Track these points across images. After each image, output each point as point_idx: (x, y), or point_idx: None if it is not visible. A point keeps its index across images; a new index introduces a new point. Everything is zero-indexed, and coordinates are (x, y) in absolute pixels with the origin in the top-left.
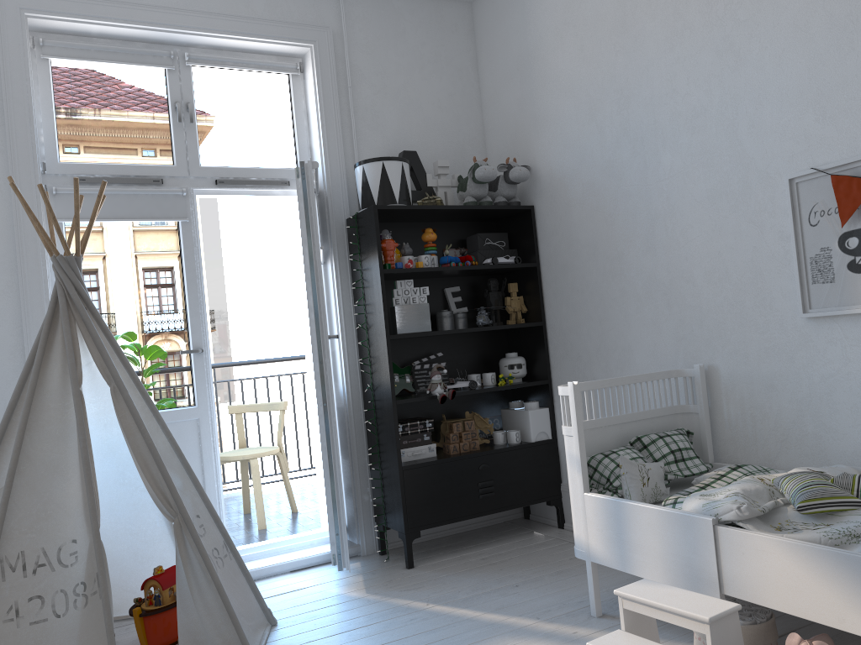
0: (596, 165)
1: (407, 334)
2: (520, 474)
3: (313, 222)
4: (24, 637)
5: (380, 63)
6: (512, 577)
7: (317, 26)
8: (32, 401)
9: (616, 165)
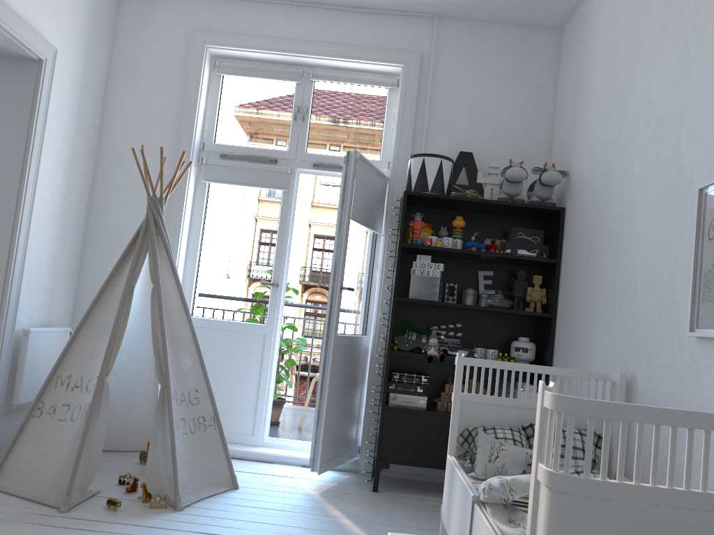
0: (600, 171)
1: (412, 299)
2: None
3: (347, 198)
4: (52, 426)
5: (461, 80)
6: (430, 523)
7: (409, 50)
8: (107, 285)
9: (610, 172)
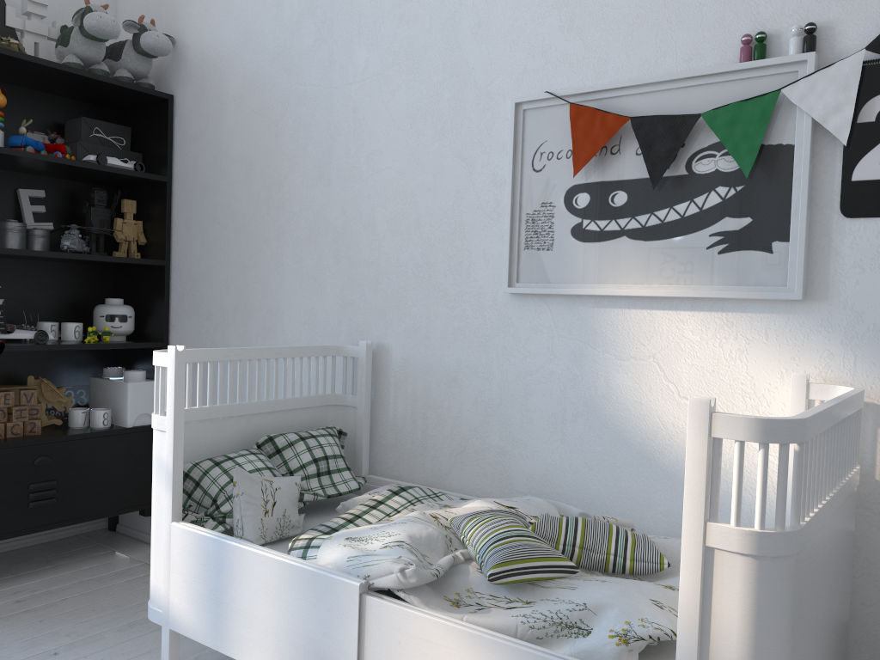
0: (266, 49)
1: None
2: (102, 472)
3: None
4: None
5: None
6: (54, 636)
7: None
8: None
9: (293, 54)
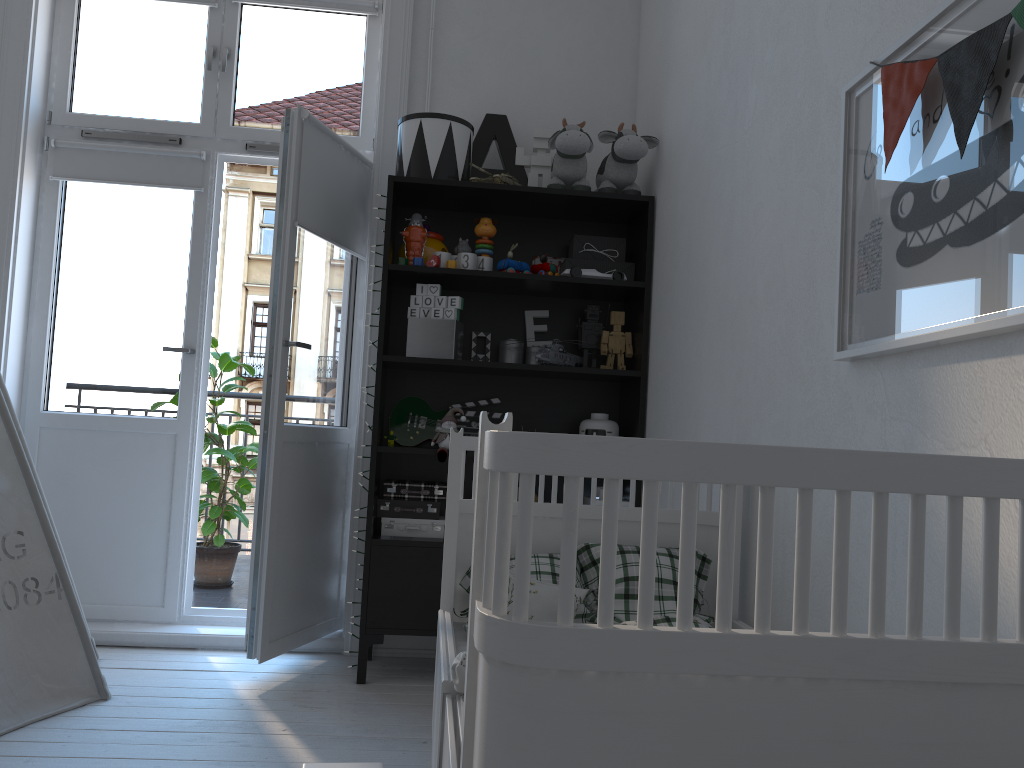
0: (701, 121)
1: (410, 358)
2: None
3: (290, 189)
4: None
5: None
6: None
7: None
8: None
9: (715, 118)
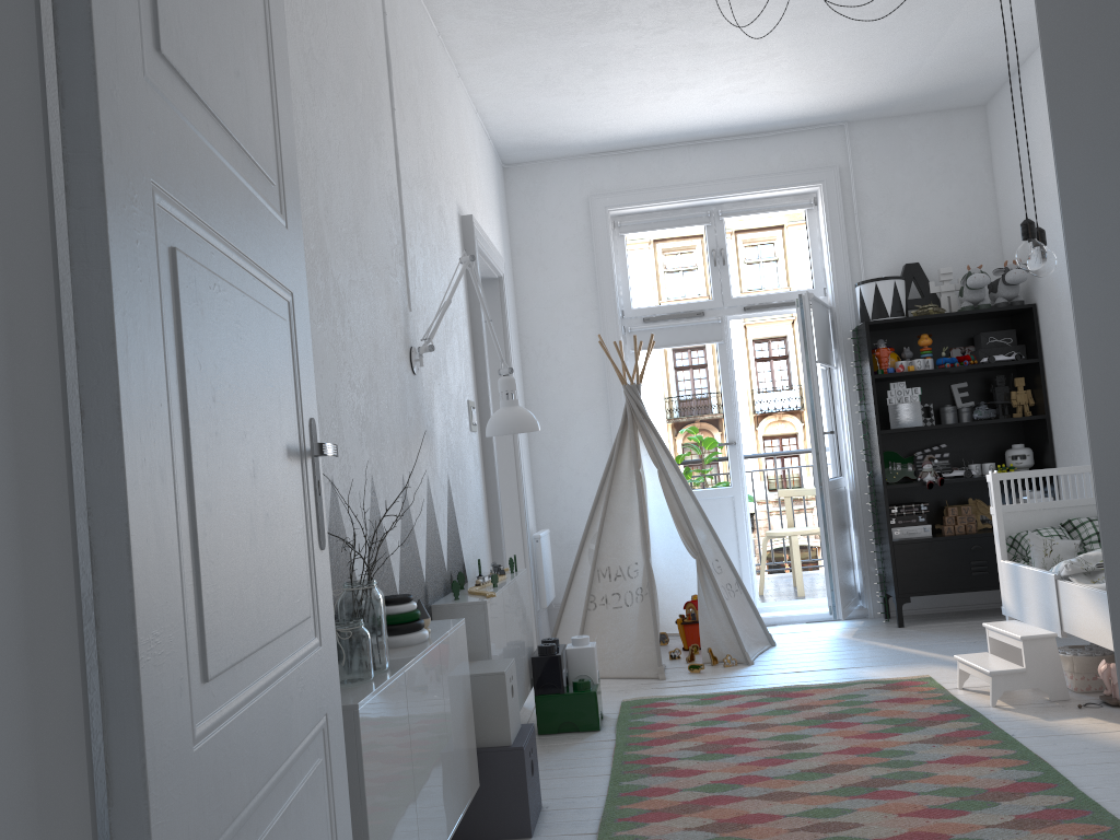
0: None
1: (897, 429)
2: None
3: (809, 341)
4: (610, 614)
5: (886, 185)
6: (977, 637)
7: (824, 167)
8: (612, 477)
9: None
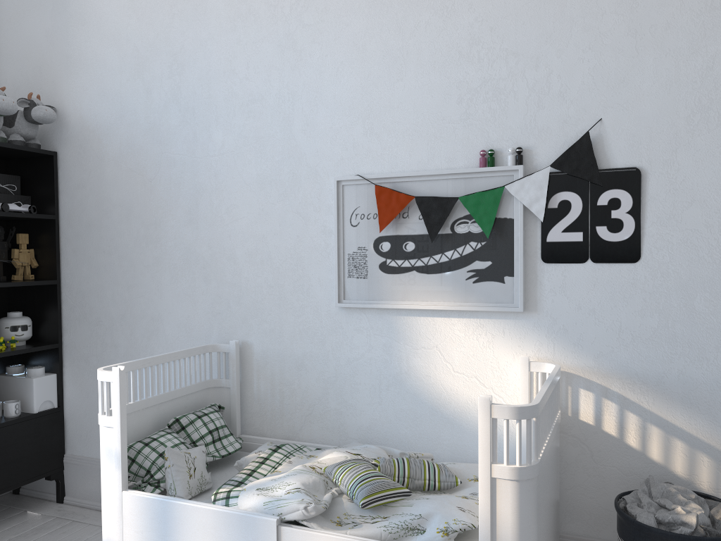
0: (139, 124)
1: None
2: (17, 451)
3: None
4: None
5: None
6: None
7: None
8: None
9: (162, 130)
